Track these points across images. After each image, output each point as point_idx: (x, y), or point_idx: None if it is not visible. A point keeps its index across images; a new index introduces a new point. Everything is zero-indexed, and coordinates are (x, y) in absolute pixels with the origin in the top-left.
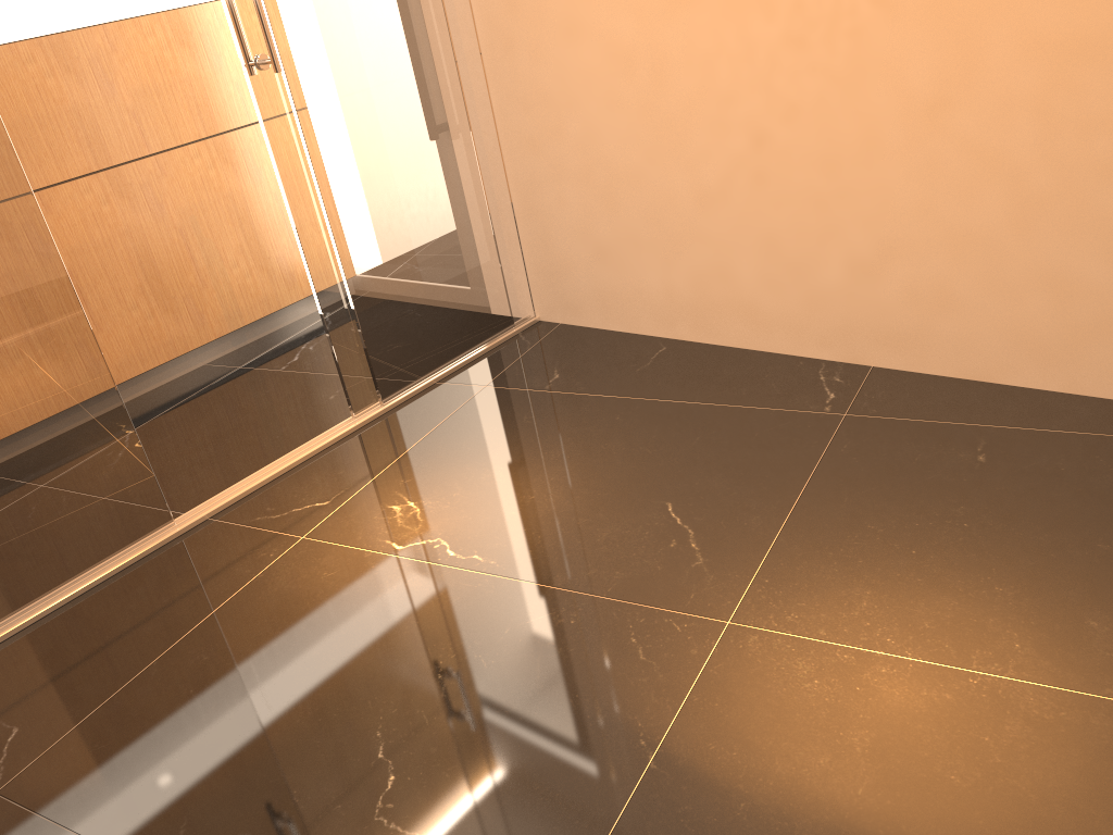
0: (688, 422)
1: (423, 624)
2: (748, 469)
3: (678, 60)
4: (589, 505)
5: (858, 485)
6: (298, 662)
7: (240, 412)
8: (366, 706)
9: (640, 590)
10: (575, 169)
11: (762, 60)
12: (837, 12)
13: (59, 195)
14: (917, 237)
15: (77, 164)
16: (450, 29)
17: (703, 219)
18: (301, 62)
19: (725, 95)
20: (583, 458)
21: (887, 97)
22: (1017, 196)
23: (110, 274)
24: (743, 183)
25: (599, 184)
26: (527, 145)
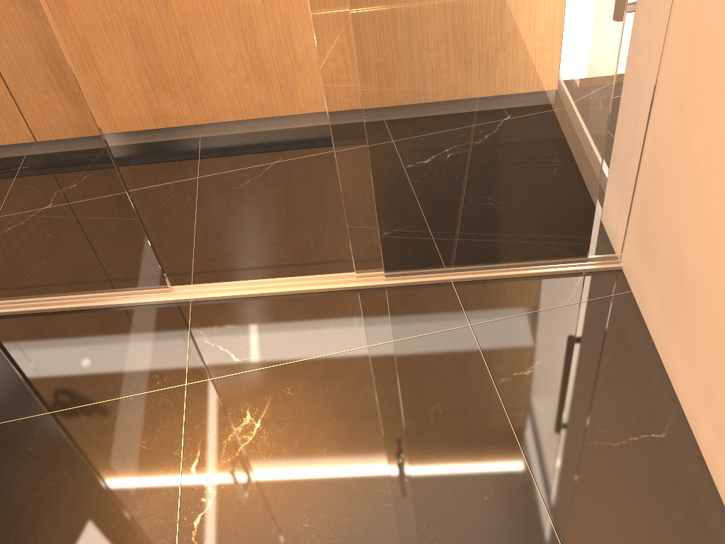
0: None
1: None
2: None
3: None
4: None
5: None
6: (31, 520)
7: (332, 196)
8: None
9: None
10: (699, 171)
11: None
12: None
13: None
14: None
15: None
16: None
17: None
18: None
19: None
20: (394, 521)
21: None
22: None
23: None
24: None
25: (710, 212)
26: (677, 98)
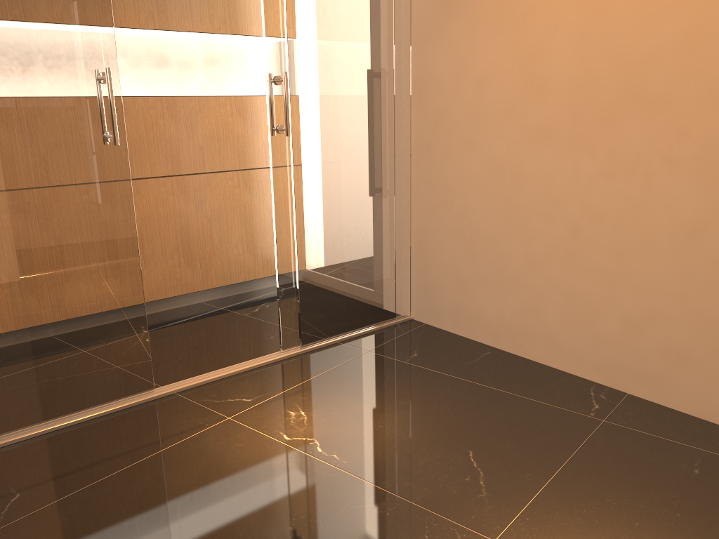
0: (495, 402)
1: (289, 491)
2: (529, 441)
3: (531, 174)
4: (417, 440)
5: (604, 469)
6: (203, 496)
7: (214, 334)
8: (238, 536)
9: (438, 504)
10: (454, 228)
11: (584, 182)
12: (637, 161)
13: (146, 184)
14: (671, 312)
15: (161, 169)
16: (395, 133)
17: (530, 274)
18: (303, 133)
19: (557, 199)
20: (420, 409)
21: (663, 218)
22: None
23: (161, 235)
24: (560, 256)
25: (467, 240)
26: (427, 209)
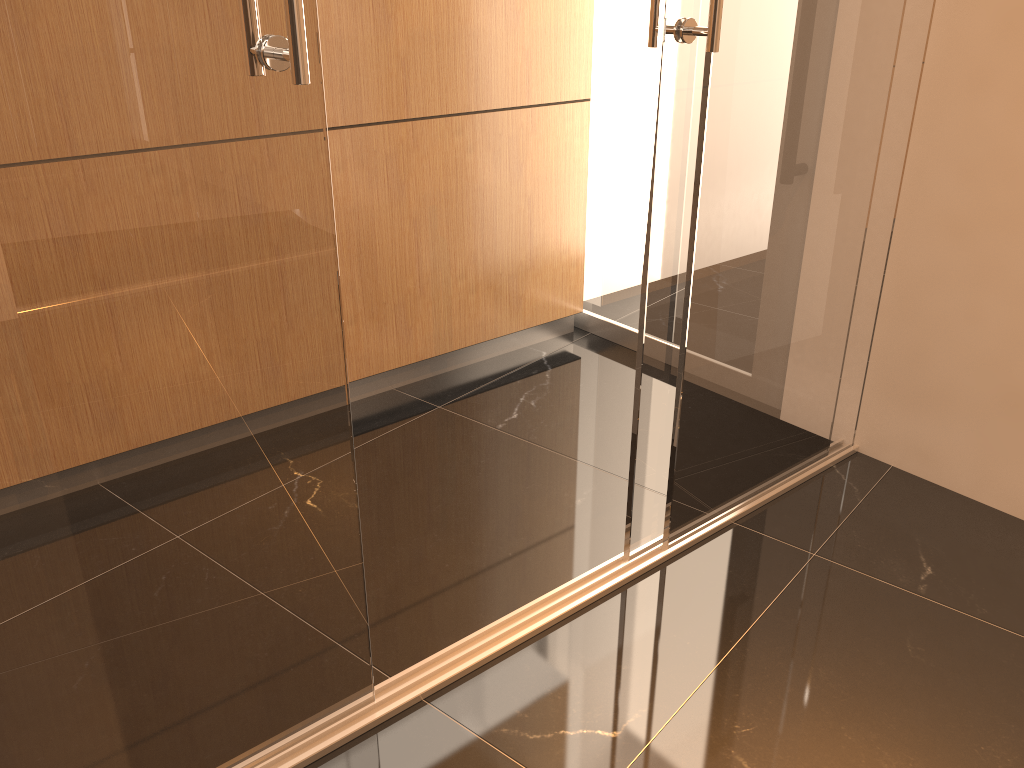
0: None
1: None
2: None
3: None
4: None
5: None
6: None
7: (449, 488)
8: None
9: None
10: (1022, 278)
11: None
12: None
13: None
14: None
15: None
16: (902, 42)
17: None
18: (735, 43)
19: None
20: None
21: None
22: None
23: None
24: None
25: None
26: (945, 225)
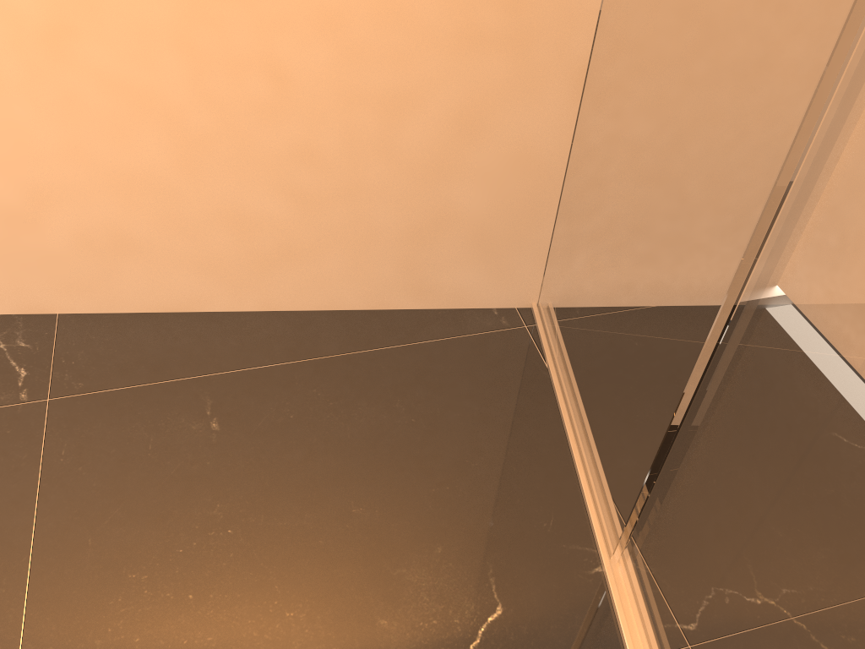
0: None
1: None
2: None
3: None
4: None
5: (98, 512)
6: None
7: None
8: None
9: None
10: None
11: None
12: None
13: None
14: (74, 181)
15: None
16: None
17: None
18: None
19: None
20: None
21: None
22: (179, 136)
23: None
24: None
25: None
26: None
